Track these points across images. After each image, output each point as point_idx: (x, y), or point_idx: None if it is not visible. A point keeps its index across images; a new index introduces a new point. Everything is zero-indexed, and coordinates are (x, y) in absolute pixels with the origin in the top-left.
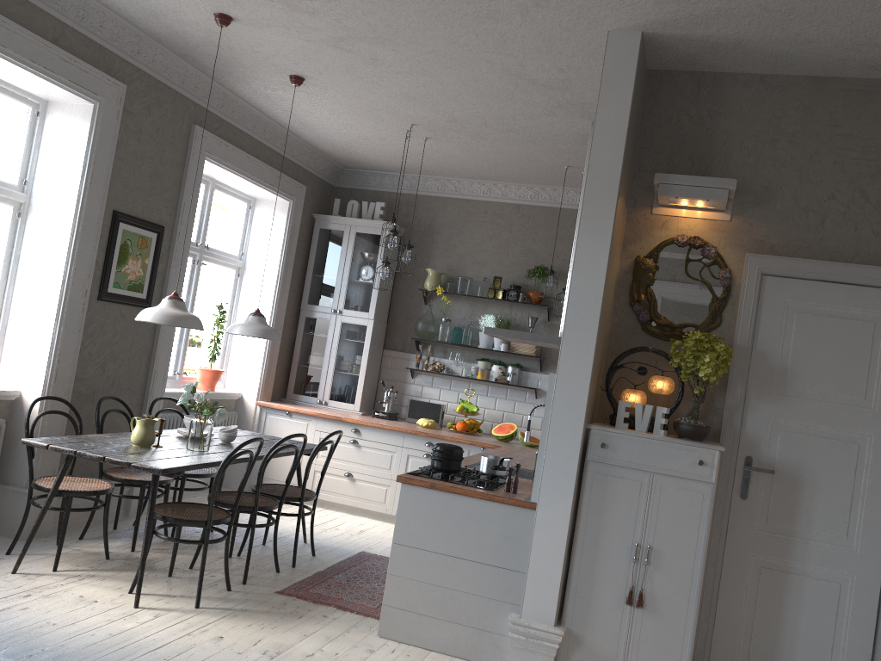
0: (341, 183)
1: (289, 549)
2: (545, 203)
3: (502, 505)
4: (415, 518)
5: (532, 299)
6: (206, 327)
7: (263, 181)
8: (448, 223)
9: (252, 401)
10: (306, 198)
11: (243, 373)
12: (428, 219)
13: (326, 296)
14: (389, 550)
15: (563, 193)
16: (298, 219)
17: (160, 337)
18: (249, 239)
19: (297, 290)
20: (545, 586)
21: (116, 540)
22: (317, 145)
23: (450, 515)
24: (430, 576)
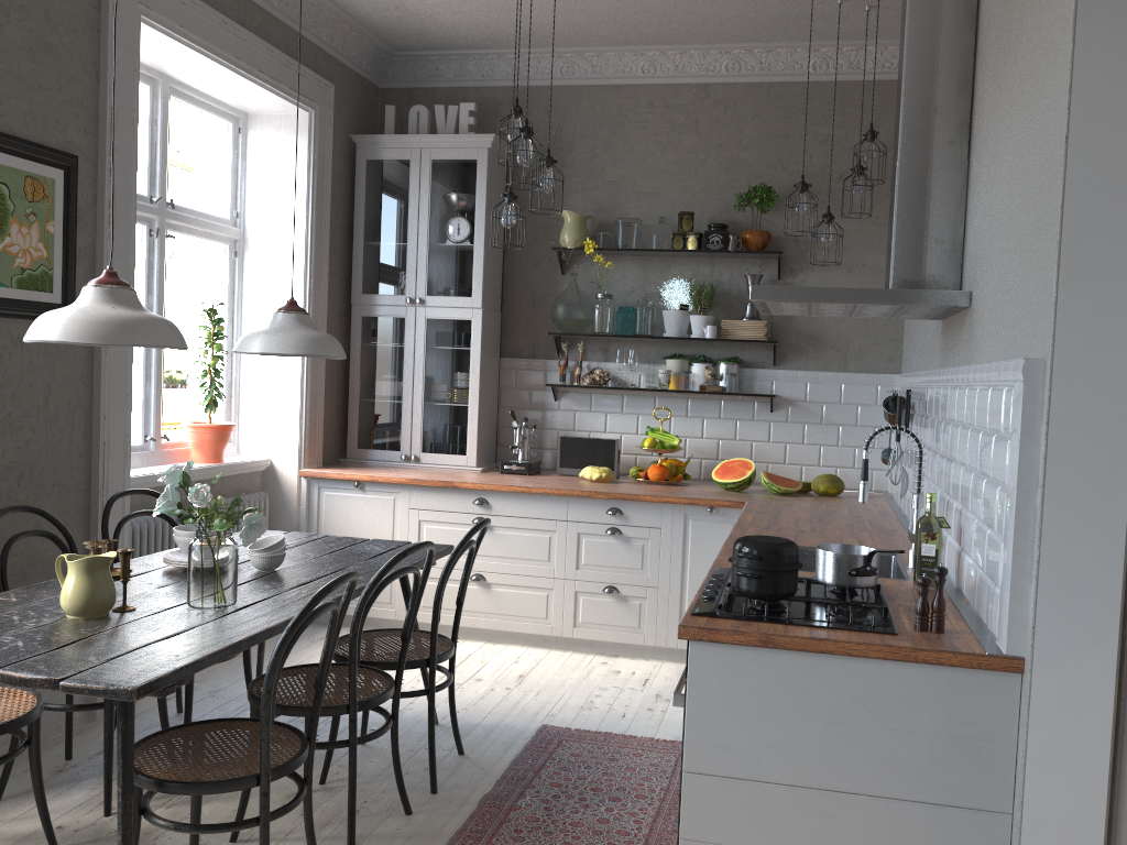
0: (391, 81)
1: (412, 746)
2: (754, 77)
3: (935, 669)
4: (730, 715)
5: (750, 245)
6: (190, 356)
7: (259, 70)
8: (586, 130)
9: (291, 471)
10: (336, 107)
11: (268, 425)
12: (551, 126)
13: (393, 277)
14: (585, 713)
15: (810, 40)
16: (327, 144)
17: (104, 377)
18: (246, 188)
19: (341, 272)
20: (1067, 844)
21: (72, 788)
22: (346, 1)
23: (814, 702)
24: (781, 837)
